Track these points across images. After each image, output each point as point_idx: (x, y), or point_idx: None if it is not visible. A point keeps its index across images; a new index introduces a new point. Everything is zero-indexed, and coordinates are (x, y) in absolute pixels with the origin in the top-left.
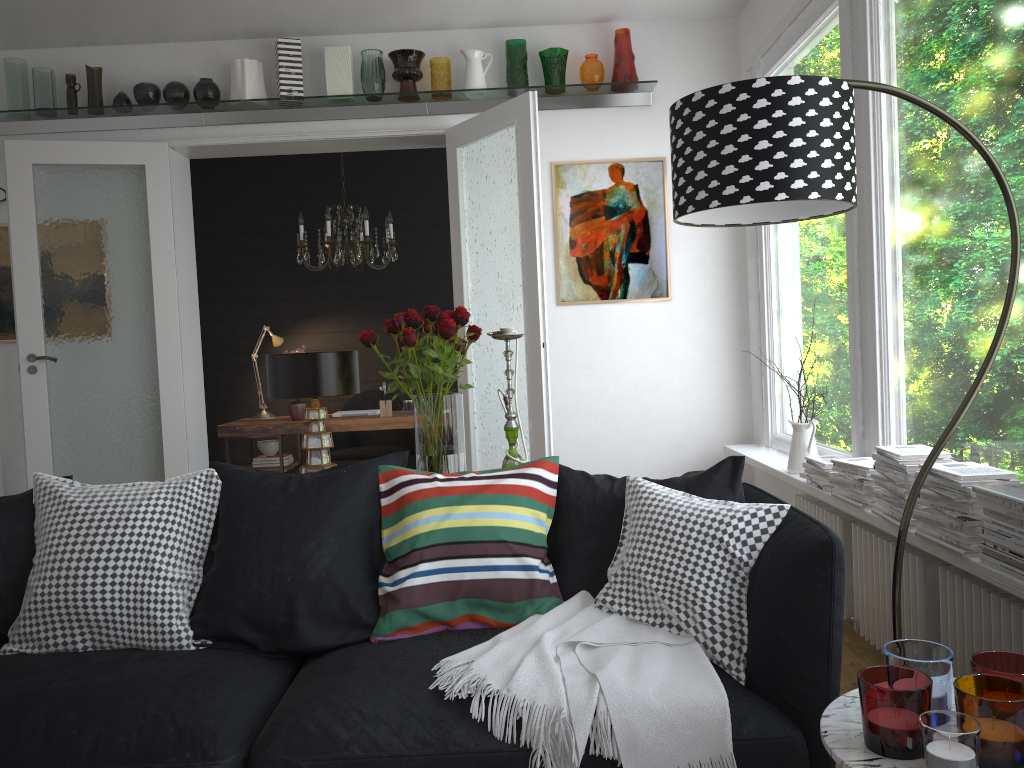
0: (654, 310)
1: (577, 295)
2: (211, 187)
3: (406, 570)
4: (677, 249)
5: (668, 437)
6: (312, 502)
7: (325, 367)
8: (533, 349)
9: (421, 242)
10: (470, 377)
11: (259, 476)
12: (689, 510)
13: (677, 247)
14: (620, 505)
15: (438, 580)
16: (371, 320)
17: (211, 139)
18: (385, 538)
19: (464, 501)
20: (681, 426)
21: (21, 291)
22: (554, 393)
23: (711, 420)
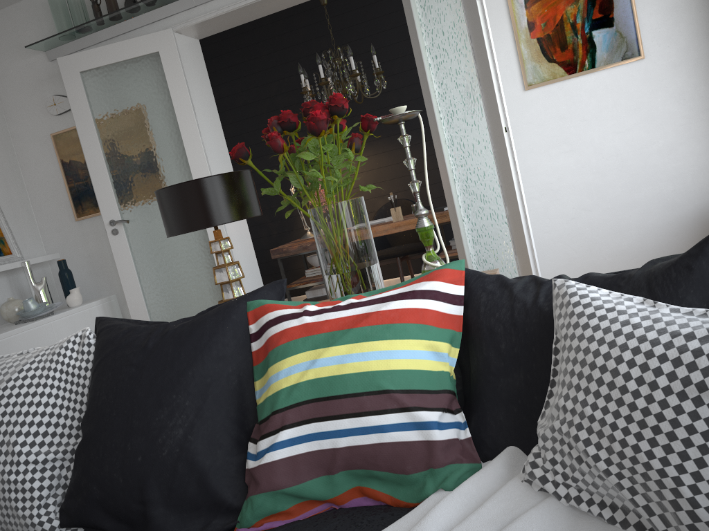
0: (627, 73)
1: (543, 76)
2: (246, 64)
3: (266, 440)
4: (644, 3)
5: (659, 198)
6: (168, 359)
7: (204, 195)
8: (497, 136)
9: (413, 68)
10: (450, 175)
11: (127, 331)
12: (651, 335)
13: (643, 1)
14: (549, 322)
15: (307, 450)
16: (384, 143)
17: (202, 16)
18: (258, 391)
19: (334, 340)
20: (672, 184)
21: (94, 173)
22: (535, 175)
23: (705, 173)
